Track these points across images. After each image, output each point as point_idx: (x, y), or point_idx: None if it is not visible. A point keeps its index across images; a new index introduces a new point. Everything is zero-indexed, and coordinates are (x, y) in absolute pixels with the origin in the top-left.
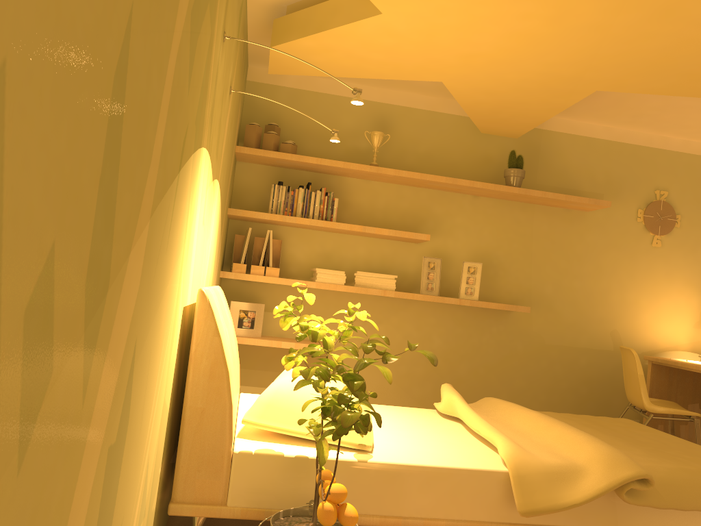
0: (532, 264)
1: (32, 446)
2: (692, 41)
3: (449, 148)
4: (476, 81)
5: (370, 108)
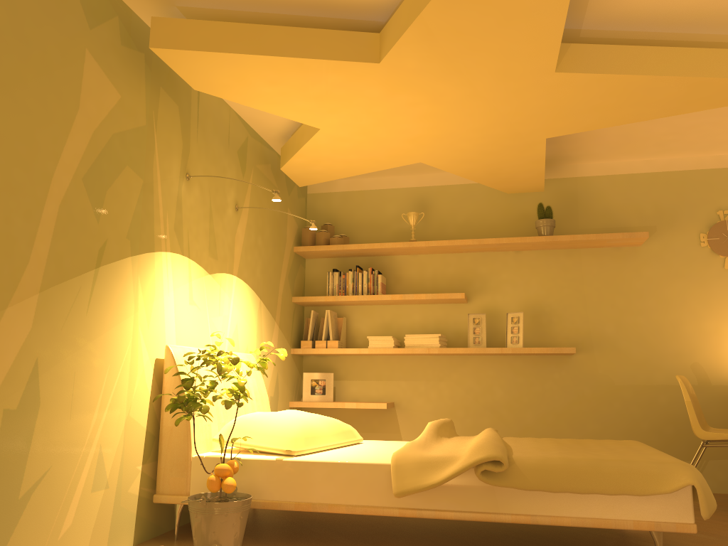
0: (587, 306)
1: None
2: (558, 85)
3: (486, 213)
4: (444, 155)
5: (409, 193)
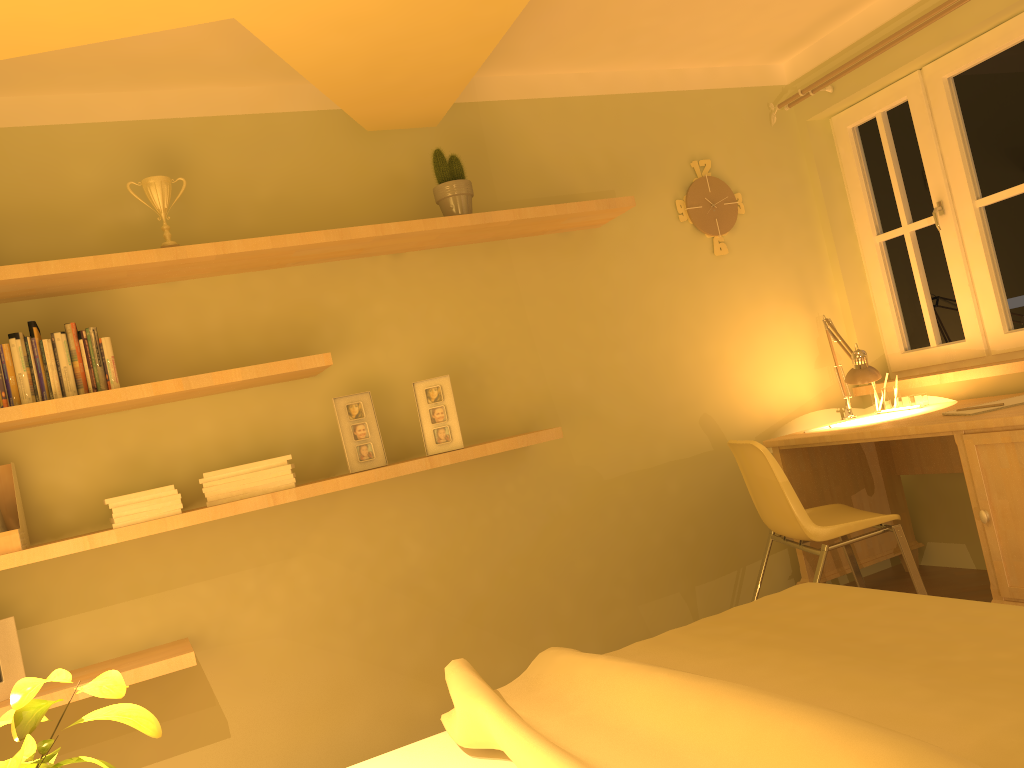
0: (538, 346)
1: None
2: None
3: (318, 178)
4: None
5: (127, 136)
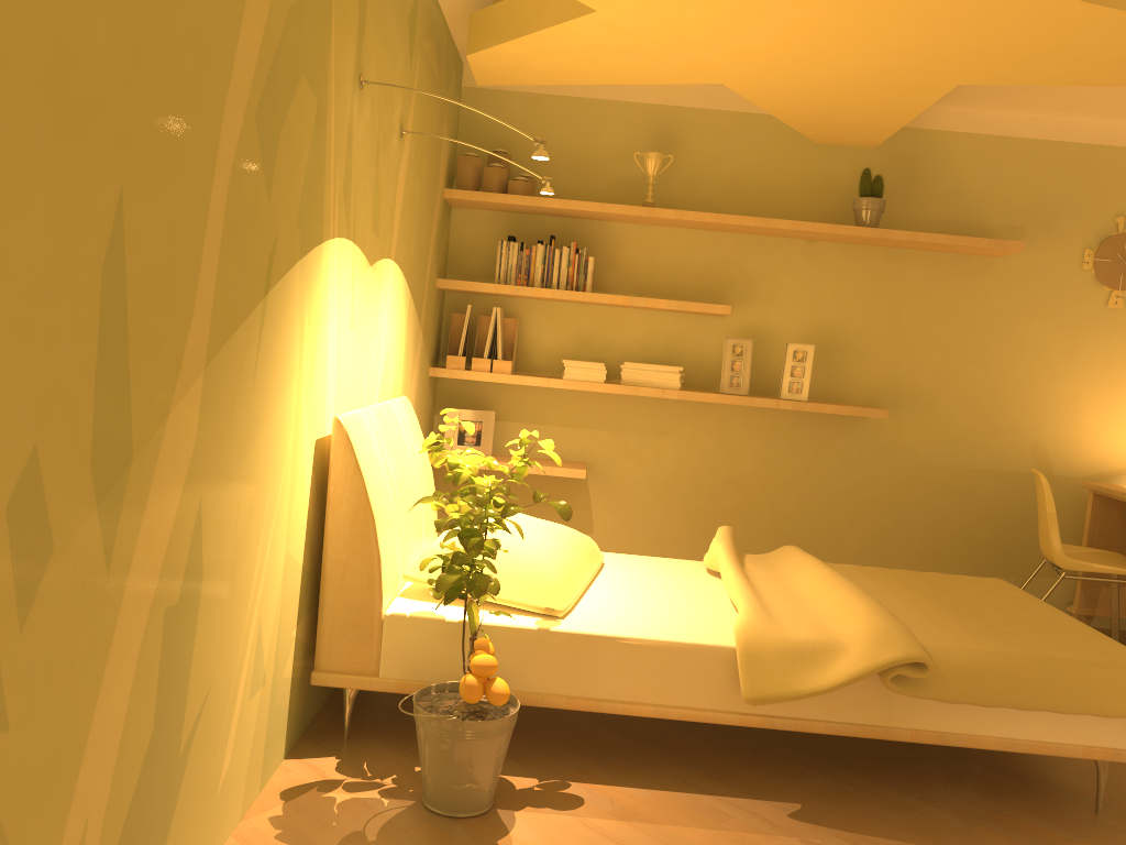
0: (903, 342)
1: (36, 610)
2: (1063, 19)
3: (769, 169)
4: (772, 81)
5: (645, 115)
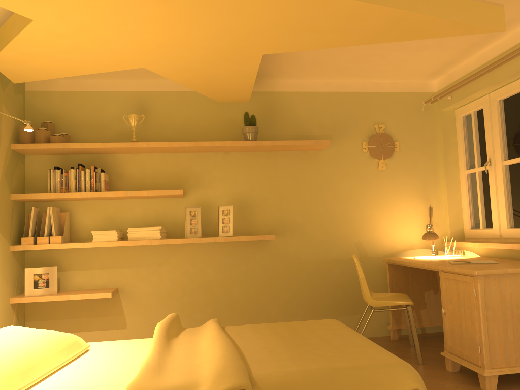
0: (282, 199)
1: None
2: (286, 1)
3: (199, 118)
4: (167, 62)
5: (129, 97)
